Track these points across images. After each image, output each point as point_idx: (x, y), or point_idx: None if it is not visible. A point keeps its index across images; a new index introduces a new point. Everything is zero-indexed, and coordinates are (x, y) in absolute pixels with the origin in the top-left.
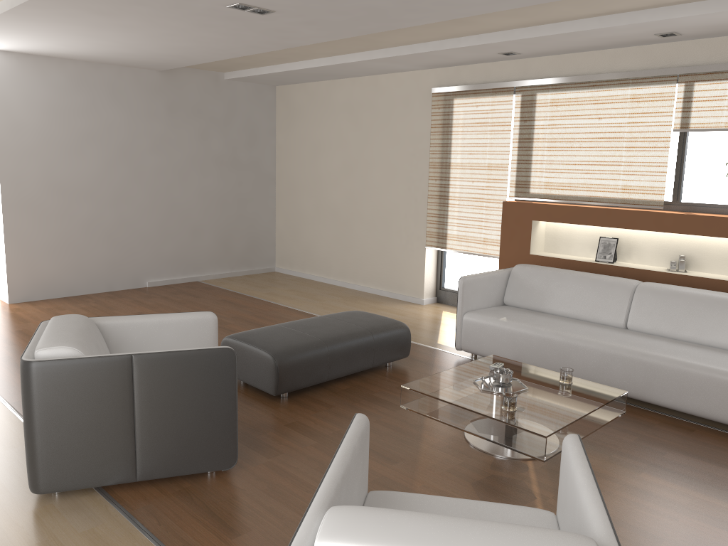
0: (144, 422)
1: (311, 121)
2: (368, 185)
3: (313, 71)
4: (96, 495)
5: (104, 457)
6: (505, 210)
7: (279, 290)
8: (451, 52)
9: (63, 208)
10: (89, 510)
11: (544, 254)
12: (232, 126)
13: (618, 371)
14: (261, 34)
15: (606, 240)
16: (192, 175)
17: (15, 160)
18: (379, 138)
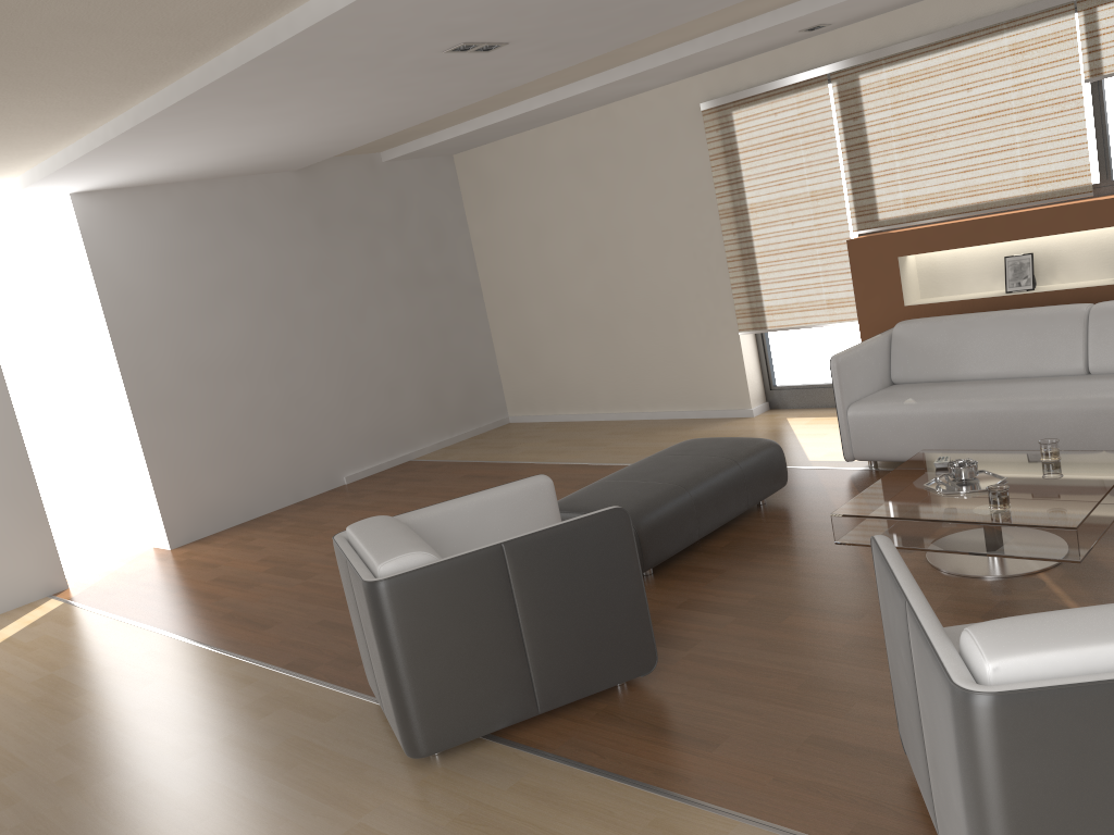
0: (534, 632)
1: (520, 194)
2: (630, 265)
3: (518, 120)
4: (491, 744)
5: (494, 690)
6: (852, 252)
7: (534, 445)
8: (731, 46)
9: (212, 397)
10: (497, 762)
11: (926, 302)
12: (407, 227)
13: (1104, 432)
14: (472, 81)
15: (1015, 260)
16: (370, 311)
17: (134, 343)
18: (632, 193)
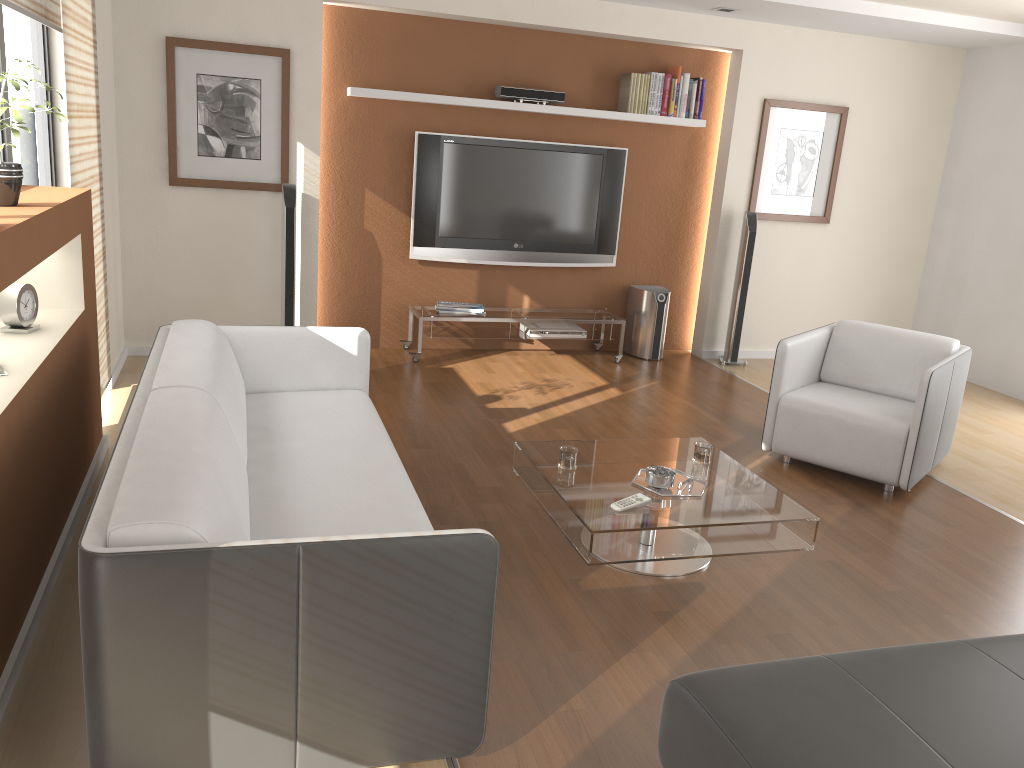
0: None
1: None
2: None
3: None
4: None
5: None
6: None
7: None
8: None
9: None
10: None
11: None
12: None
13: None
14: None
15: None
16: None
17: None
18: None
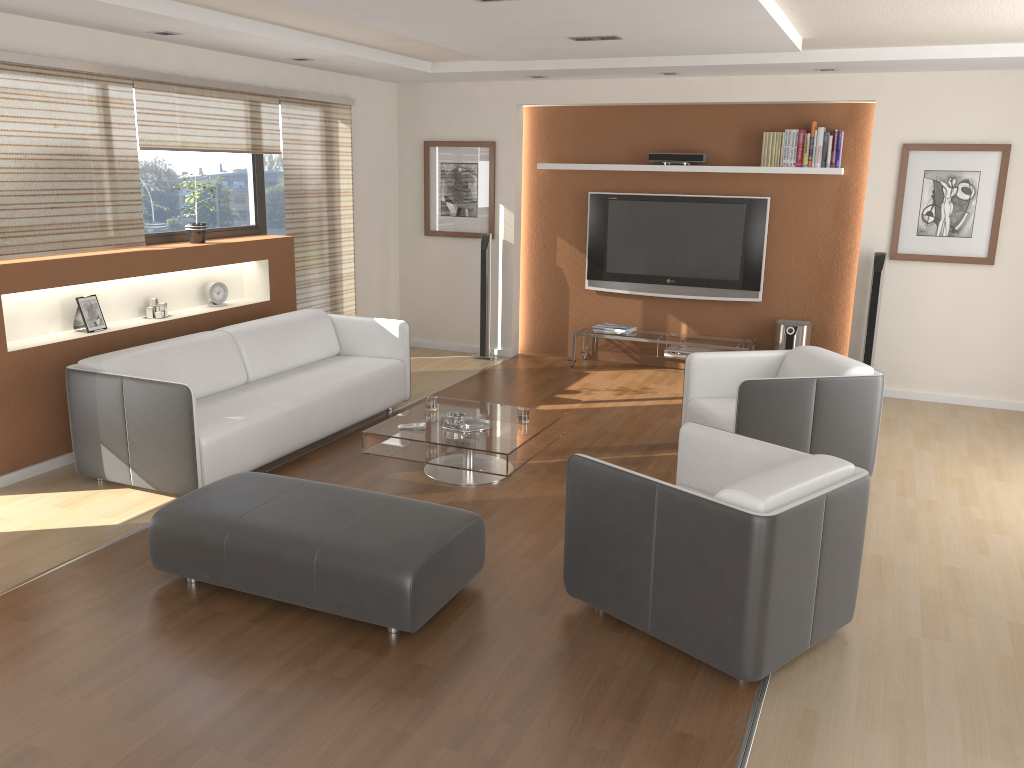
0: None
1: None
2: None
3: None
4: None
5: None
6: None
7: None
8: None
9: None
10: None
11: (16, 347)
12: None
13: (342, 407)
14: None
15: (86, 301)
16: None
17: None
18: None
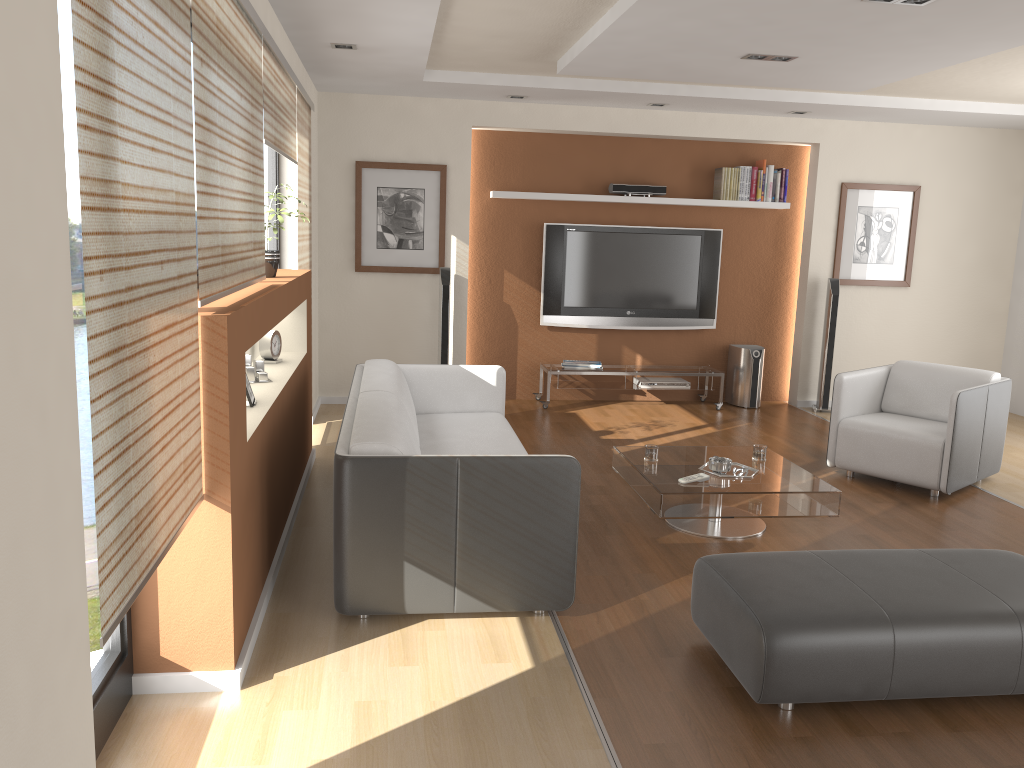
0: None
1: None
2: None
3: None
4: None
5: None
6: (229, 341)
7: None
8: None
9: None
10: None
11: None
12: None
13: None
14: None
15: None
16: None
17: None
18: None
